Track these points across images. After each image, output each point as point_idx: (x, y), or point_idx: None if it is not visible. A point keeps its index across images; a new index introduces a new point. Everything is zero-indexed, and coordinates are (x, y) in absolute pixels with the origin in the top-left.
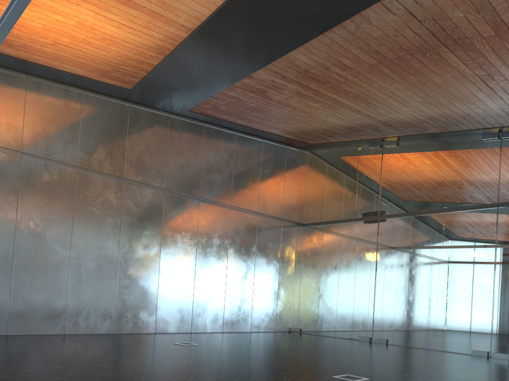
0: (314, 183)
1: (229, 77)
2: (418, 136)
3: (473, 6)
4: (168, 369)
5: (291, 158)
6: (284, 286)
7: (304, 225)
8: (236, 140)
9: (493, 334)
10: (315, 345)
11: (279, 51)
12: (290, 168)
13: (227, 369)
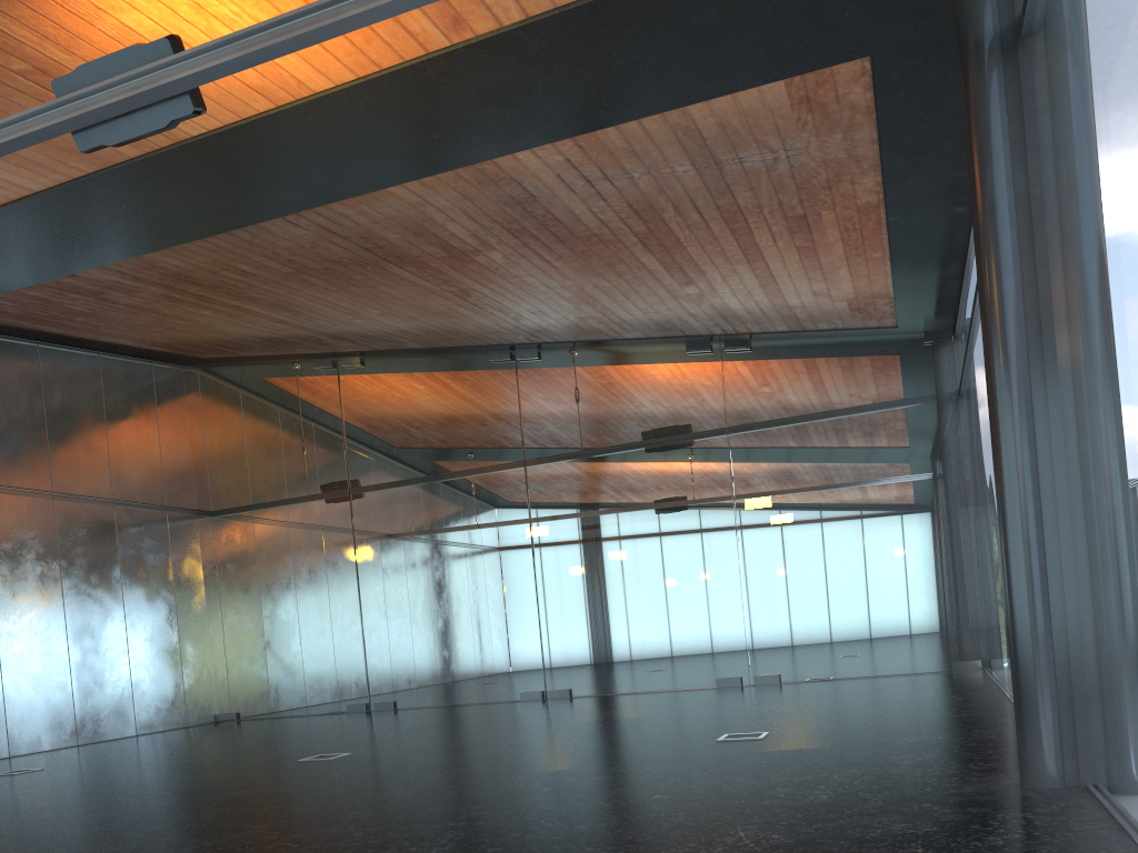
0: (221, 433)
1: (31, 275)
2: (394, 352)
3: (409, 231)
4: (22, 801)
5: (165, 384)
6: (192, 636)
7: (214, 514)
8: (42, 359)
9: (546, 663)
10: (270, 731)
11: (128, 251)
12: (166, 405)
13: (127, 784)
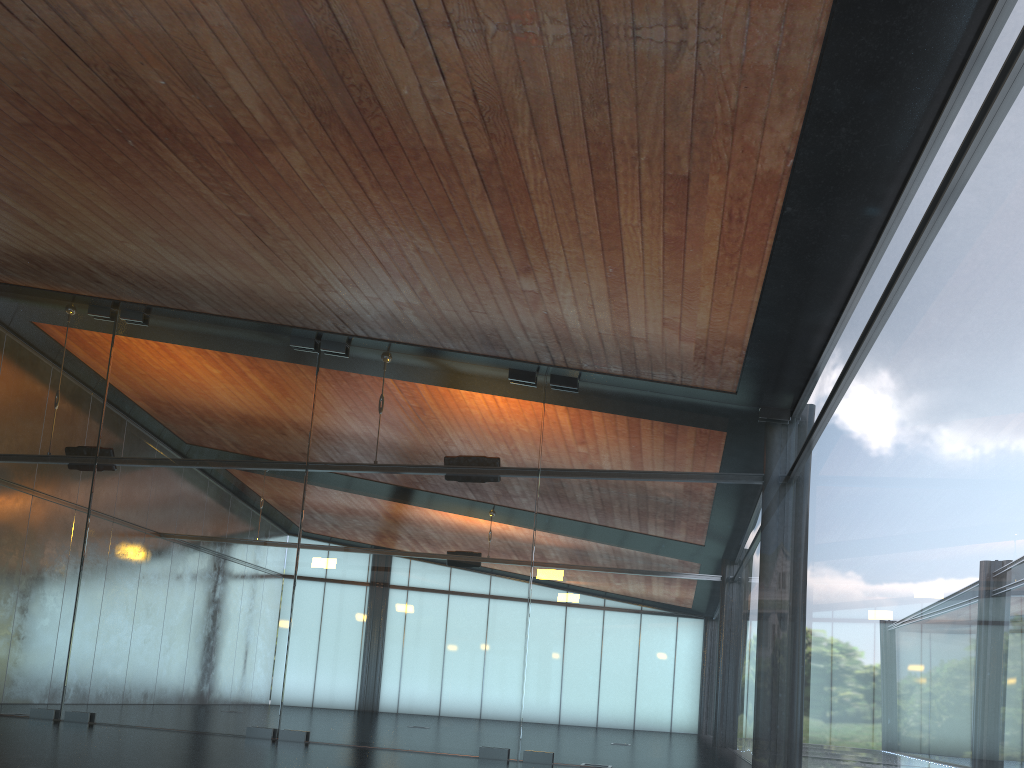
0: None
1: None
2: (183, 314)
3: (178, 74)
4: None
5: None
6: None
7: None
8: None
9: (286, 697)
10: None
11: None
12: None
13: None
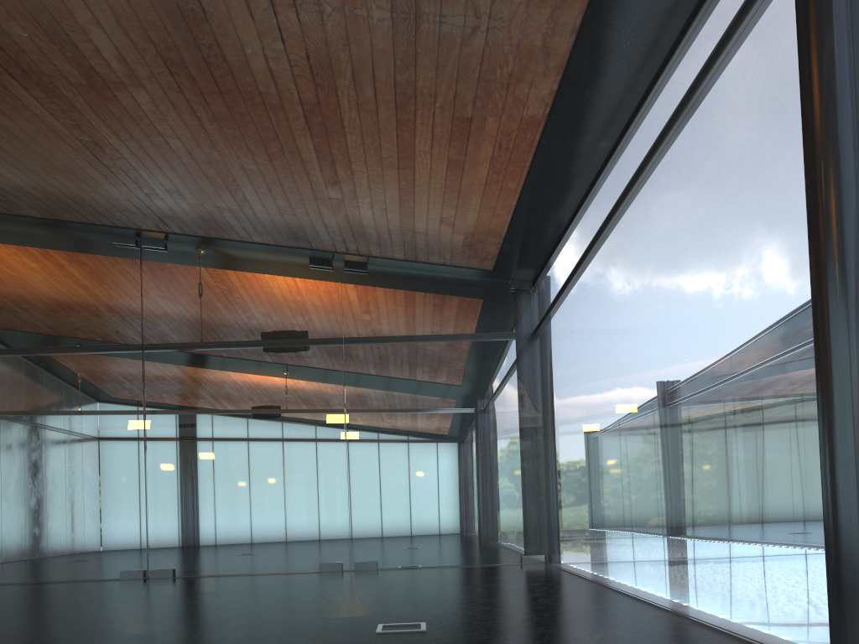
0: None
1: None
2: (7, 217)
3: (42, 29)
4: None
5: None
6: None
7: None
8: None
9: (151, 543)
10: None
11: None
12: None
13: None
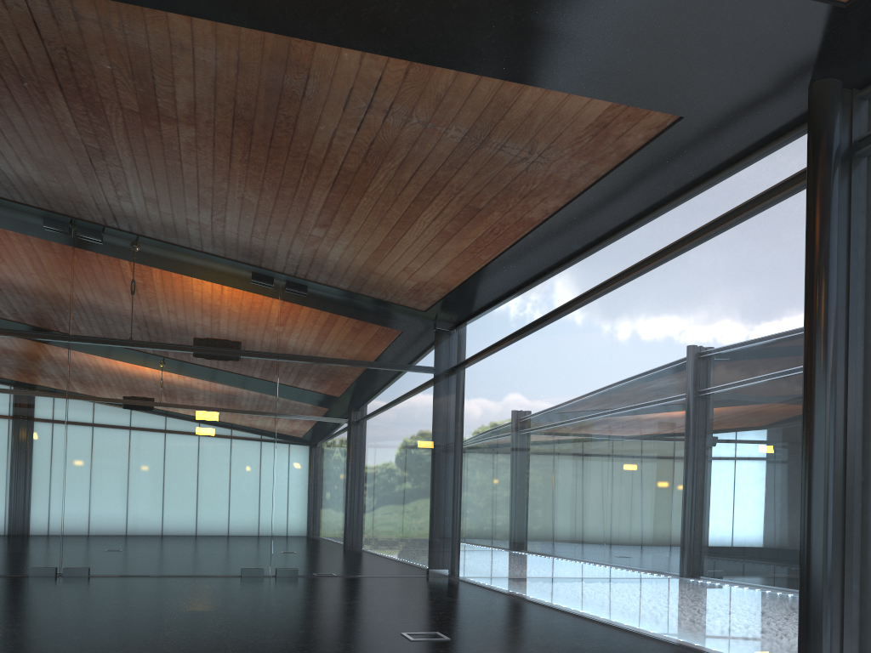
0: None
1: None
2: None
3: (131, 68)
4: None
5: None
6: None
7: None
8: None
9: (65, 540)
10: None
11: None
12: None
13: None
